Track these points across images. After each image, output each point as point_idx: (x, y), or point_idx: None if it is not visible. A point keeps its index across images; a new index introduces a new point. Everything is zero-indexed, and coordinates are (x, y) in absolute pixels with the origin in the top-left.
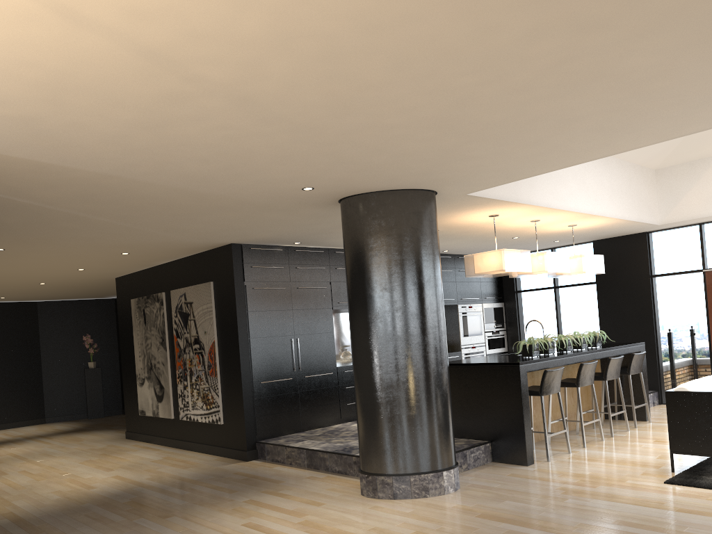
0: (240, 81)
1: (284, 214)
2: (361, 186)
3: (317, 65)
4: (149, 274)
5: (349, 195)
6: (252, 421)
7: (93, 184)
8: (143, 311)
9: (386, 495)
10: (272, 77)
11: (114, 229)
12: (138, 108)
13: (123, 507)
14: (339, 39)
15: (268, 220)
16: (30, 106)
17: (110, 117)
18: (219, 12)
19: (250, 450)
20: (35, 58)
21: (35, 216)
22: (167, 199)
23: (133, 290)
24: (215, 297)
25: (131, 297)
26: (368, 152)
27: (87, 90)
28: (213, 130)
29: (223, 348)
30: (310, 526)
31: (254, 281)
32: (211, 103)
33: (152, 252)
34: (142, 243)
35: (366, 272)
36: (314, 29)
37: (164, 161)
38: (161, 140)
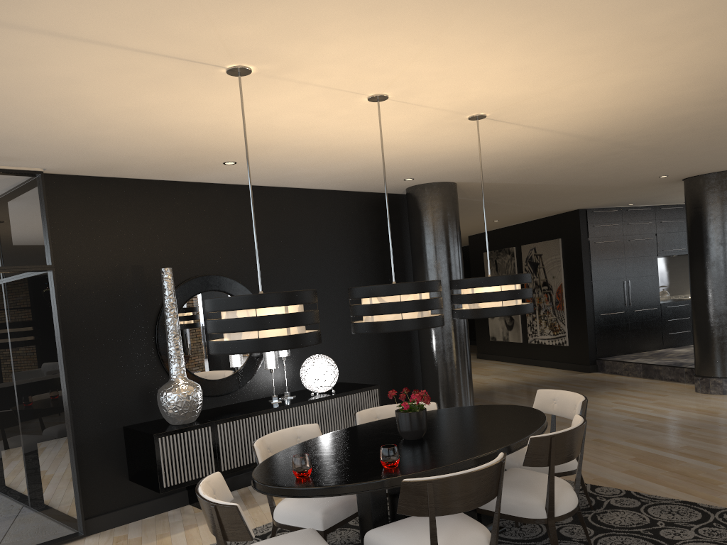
0: (656, 144)
1: (634, 190)
2: (704, 171)
3: (705, 133)
4: (500, 233)
5: (692, 176)
6: (593, 343)
7: (525, 189)
8: (495, 262)
9: (717, 391)
10: (675, 140)
11: (507, 208)
12: (590, 159)
13: (519, 393)
14: (723, 125)
15: (619, 194)
16: (536, 165)
17: (571, 164)
18: (664, 128)
19: (592, 365)
20: (560, 152)
21: (470, 206)
22: (561, 191)
23: (484, 246)
24: (562, 250)
25: (482, 250)
26: (719, 156)
27: (571, 157)
28: (623, 161)
29: (569, 288)
30: (662, 404)
31: (595, 237)
32: (632, 152)
33: (515, 218)
34: (515, 214)
35: (705, 232)
36: (710, 125)
37: (579, 175)
38: (588, 168)
